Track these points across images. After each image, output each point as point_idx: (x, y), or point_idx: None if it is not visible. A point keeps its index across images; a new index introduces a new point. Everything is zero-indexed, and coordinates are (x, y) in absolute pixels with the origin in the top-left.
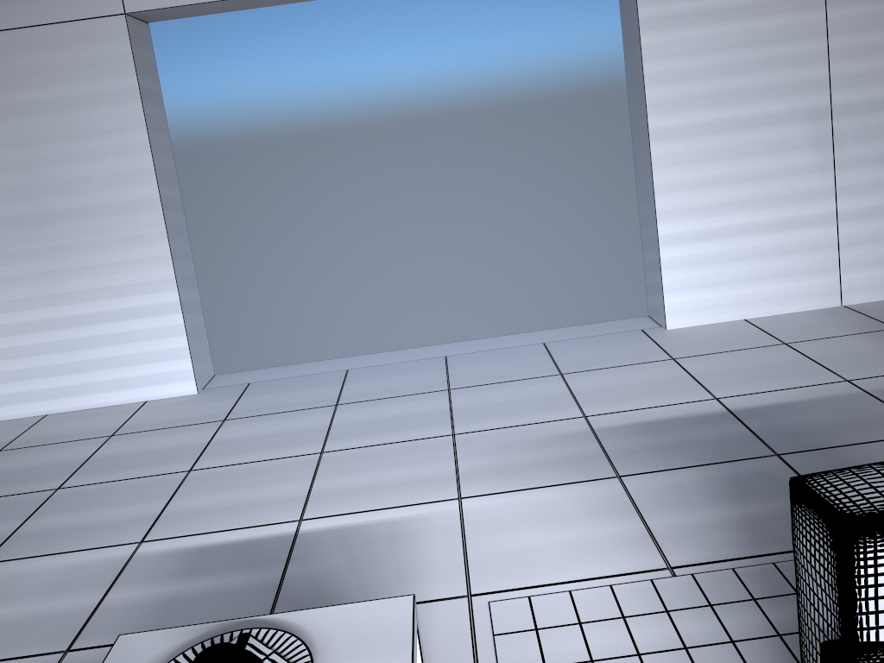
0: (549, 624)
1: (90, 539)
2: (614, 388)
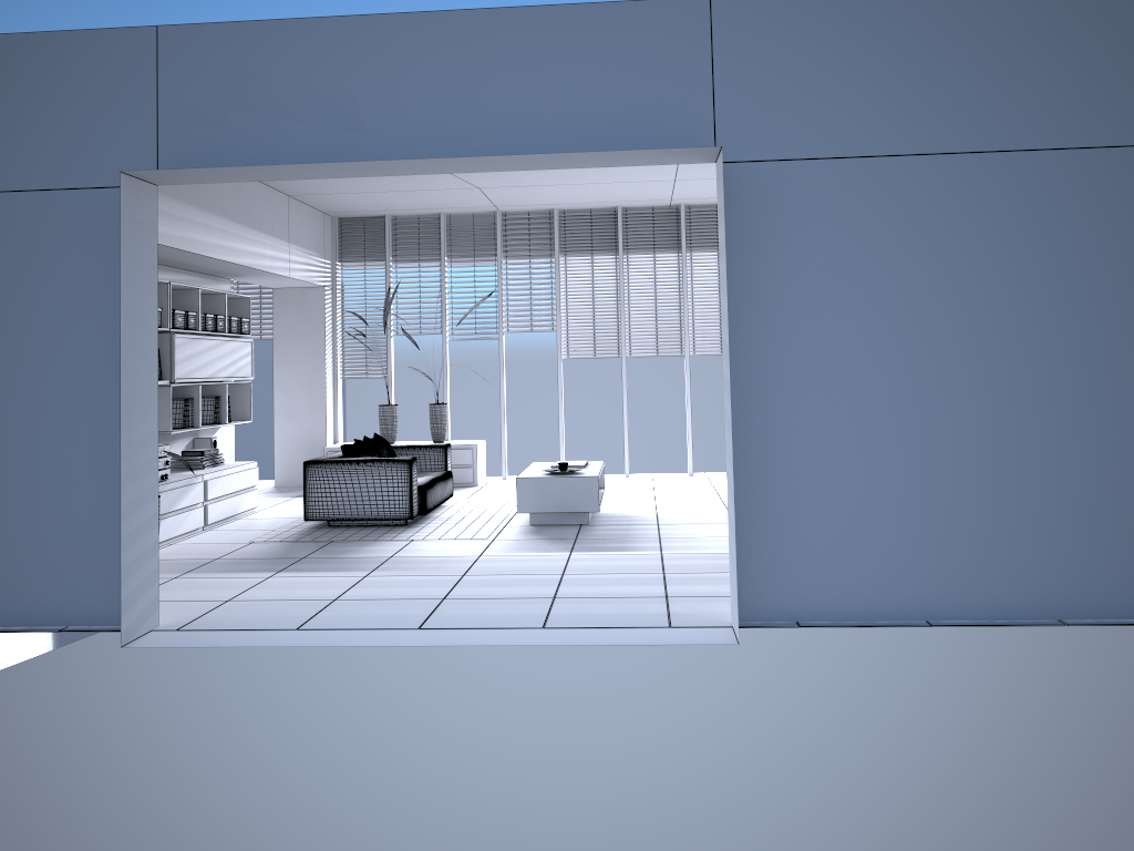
0: (469, 535)
1: (697, 555)
2: (315, 587)
